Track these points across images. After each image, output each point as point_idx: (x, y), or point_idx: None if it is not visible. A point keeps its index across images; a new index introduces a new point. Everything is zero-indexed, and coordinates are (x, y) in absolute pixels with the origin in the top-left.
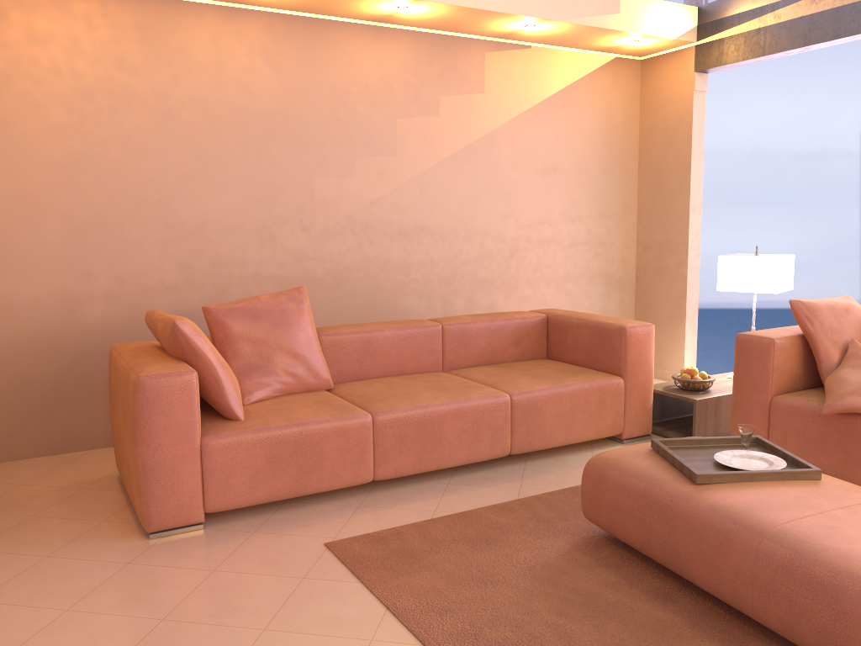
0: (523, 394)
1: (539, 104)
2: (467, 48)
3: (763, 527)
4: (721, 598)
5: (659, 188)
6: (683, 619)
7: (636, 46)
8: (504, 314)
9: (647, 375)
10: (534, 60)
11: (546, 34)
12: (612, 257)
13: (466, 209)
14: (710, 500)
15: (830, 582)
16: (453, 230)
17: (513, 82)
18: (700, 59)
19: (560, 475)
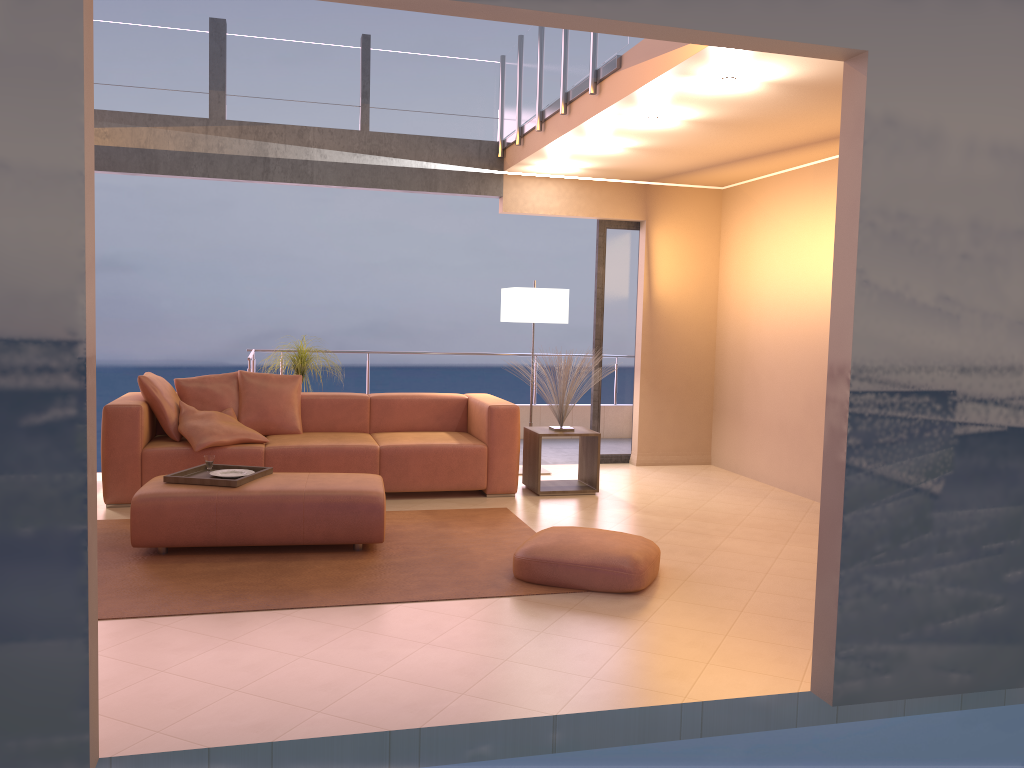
0: None
1: None
2: None
3: (299, 492)
4: (278, 543)
5: None
6: (266, 561)
7: None
8: None
9: None
10: None
11: None
12: None
13: None
14: (257, 490)
15: (349, 501)
16: None
17: None
18: None
19: None
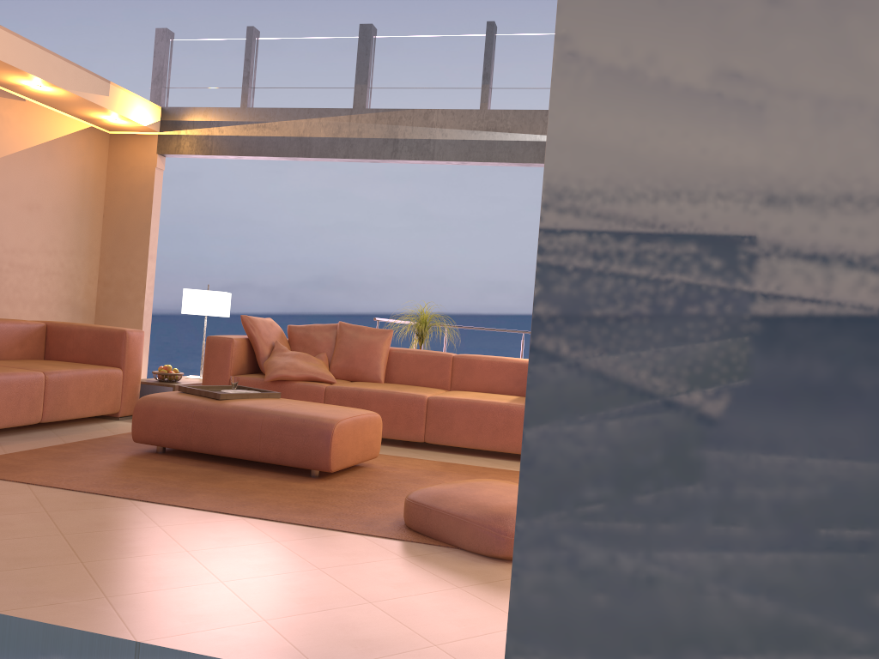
0: (54, 374)
1: (29, 149)
2: None
3: (264, 410)
4: (239, 456)
5: (122, 237)
6: (219, 470)
7: (112, 123)
8: (10, 319)
9: (139, 368)
10: (27, 111)
11: (45, 95)
12: (79, 289)
13: None
14: (232, 404)
15: (301, 424)
16: None
17: (8, 126)
18: (162, 145)
19: (87, 433)
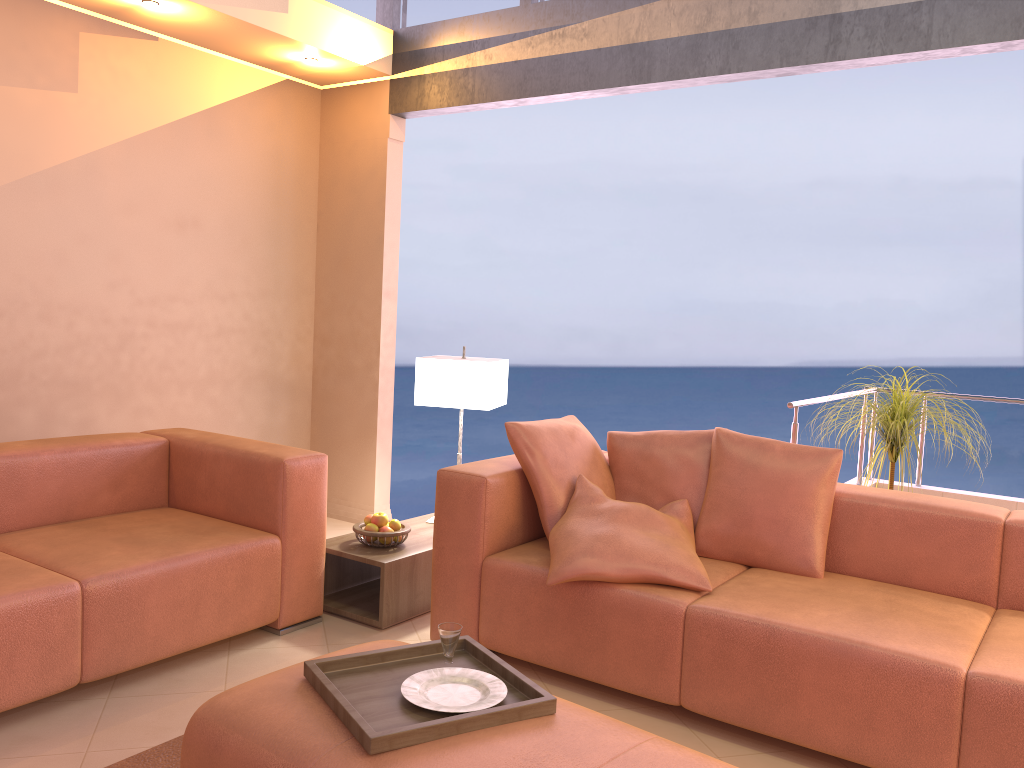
0: (106, 580)
1: (171, 125)
2: (47, 18)
3: None
4: None
5: (344, 263)
6: None
7: (313, 68)
8: (94, 438)
9: (317, 530)
10: (163, 59)
11: (179, 23)
12: (280, 353)
13: (42, 270)
14: None
15: None
16: (18, 302)
17: (128, 86)
18: (397, 98)
19: (167, 712)
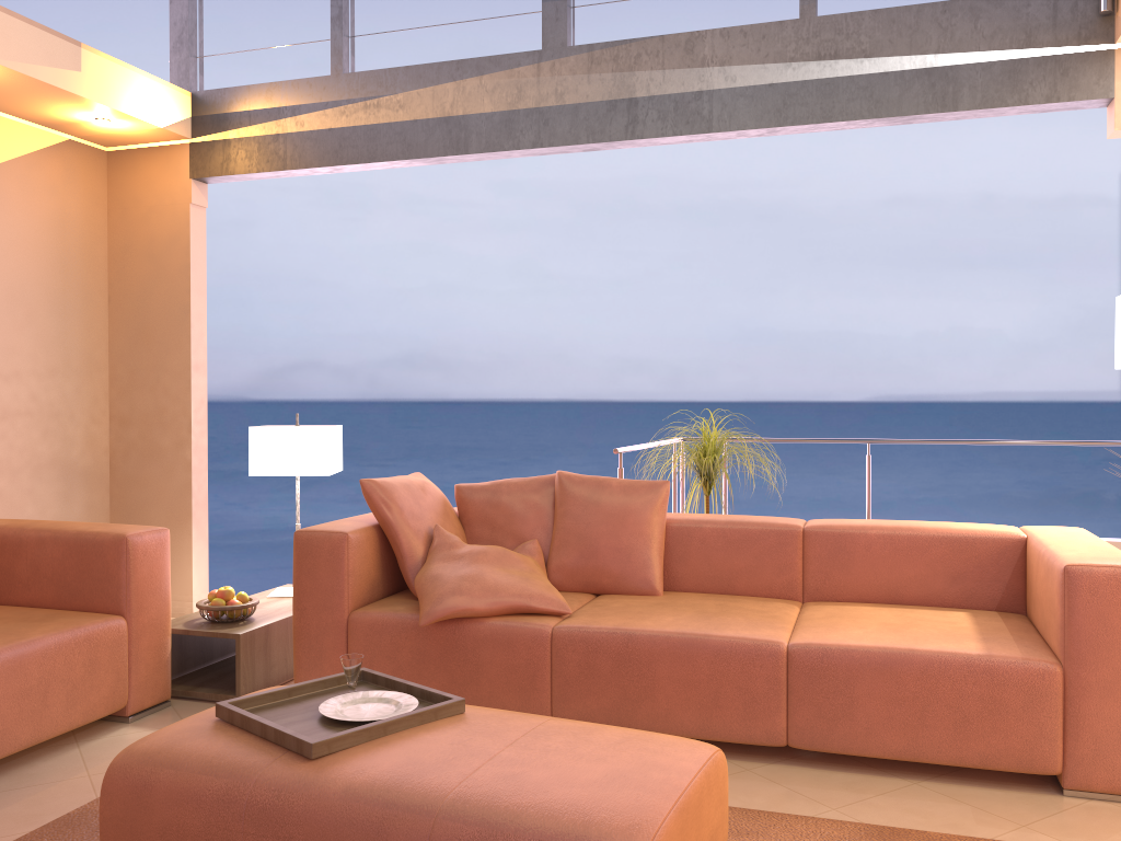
0: None
1: None
2: None
3: (431, 801)
4: None
5: (144, 336)
6: None
7: (103, 128)
8: None
9: (163, 607)
10: None
11: None
12: (73, 437)
13: None
14: (343, 780)
15: None
16: None
17: None
18: (199, 162)
19: (32, 802)
